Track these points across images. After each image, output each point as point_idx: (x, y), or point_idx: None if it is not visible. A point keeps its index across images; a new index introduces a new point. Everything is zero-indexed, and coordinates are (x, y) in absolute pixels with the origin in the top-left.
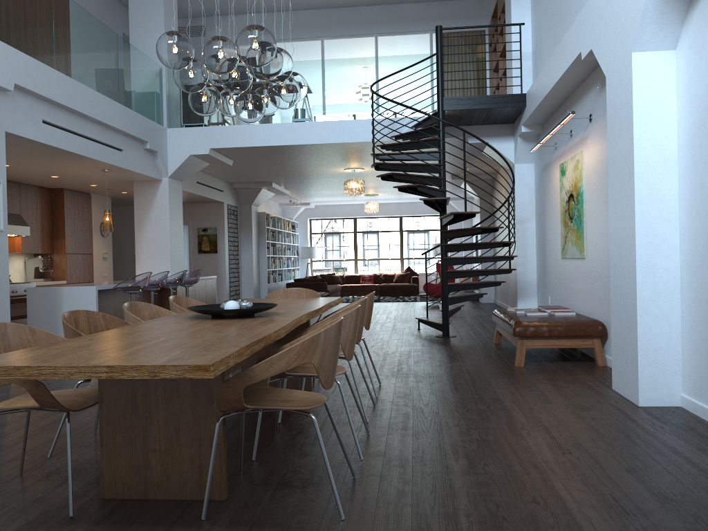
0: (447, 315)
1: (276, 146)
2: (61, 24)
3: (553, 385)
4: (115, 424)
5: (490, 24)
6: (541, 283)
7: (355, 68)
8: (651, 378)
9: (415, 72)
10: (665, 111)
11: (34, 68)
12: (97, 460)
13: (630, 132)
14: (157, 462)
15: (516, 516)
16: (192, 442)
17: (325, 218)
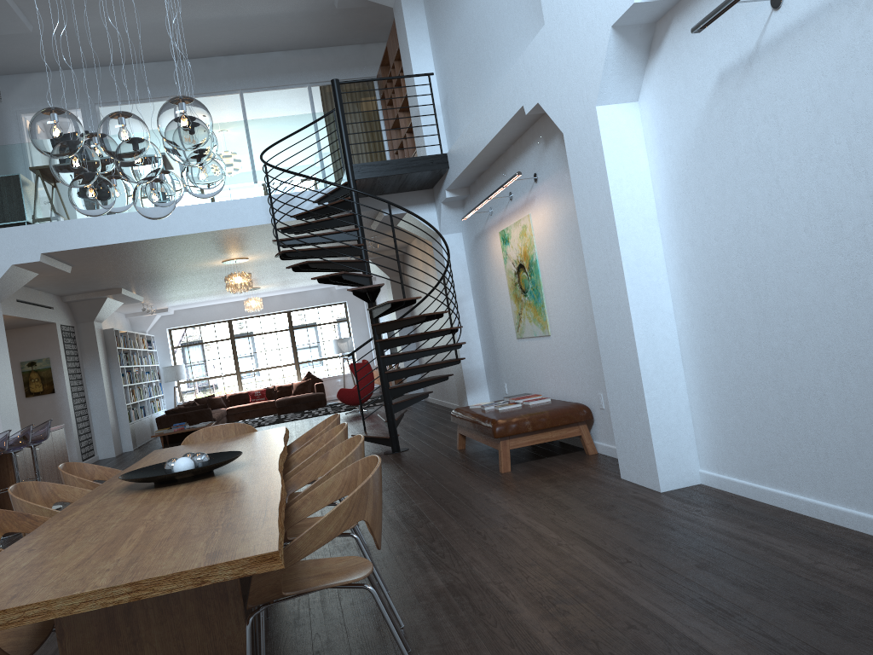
0: (395, 425)
1: (136, 242)
2: None
3: (558, 487)
4: None
5: (379, 73)
6: (492, 369)
7: (230, 134)
8: (668, 459)
9: (309, 135)
10: (638, 167)
11: None
12: None
13: (606, 192)
14: None
15: (624, 649)
16: None
17: (190, 325)
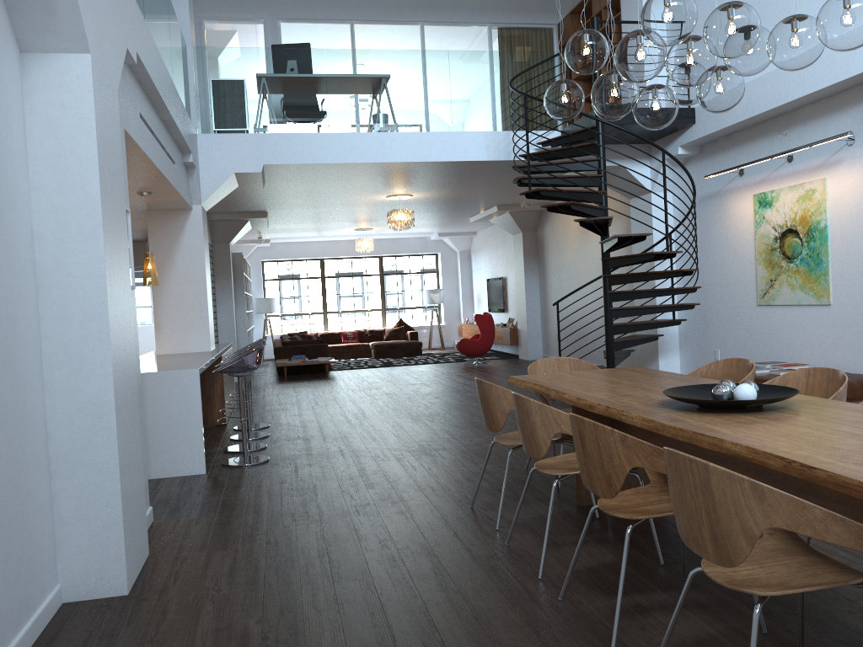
0: None
1: (355, 164)
2: None
3: None
4: None
5: (565, 21)
6: (694, 334)
7: (458, 63)
8: None
9: (540, 74)
10: None
11: (142, 29)
12: (699, 646)
13: None
14: None
15: None
16: None
17: (283, 259)
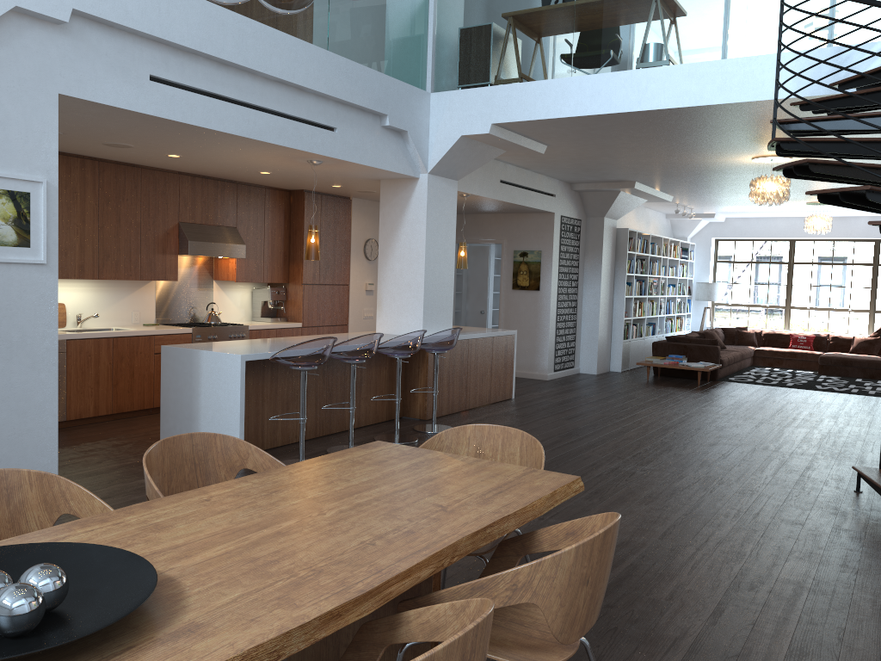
0: None
1: (602, 117)
2: None
3: None
4: None
5: None
6: None
7: None
8: None
9: None
10: None
11: None
12: None
13: None
14: None
15: None
16: None
17: (740, 238)
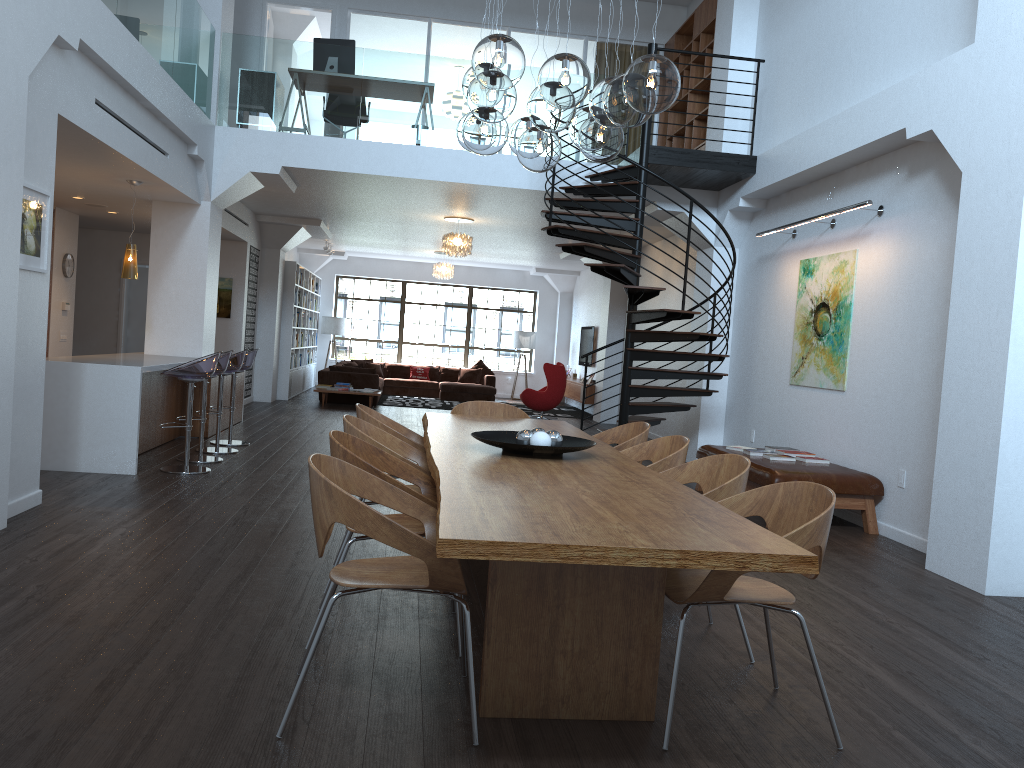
0: None
1: (383, 177)
2: None
3: (850, 560)
4: (510, 613)
5: (671, 42)
6: (737, 411)
7: None
8: (1002, 561)
9: None
10: None
11: (100, 16)
12: (389, 656)
13: (1011, 253)
14: (566, 667)
15: None
16: (618, 642)
17: (361, 276)
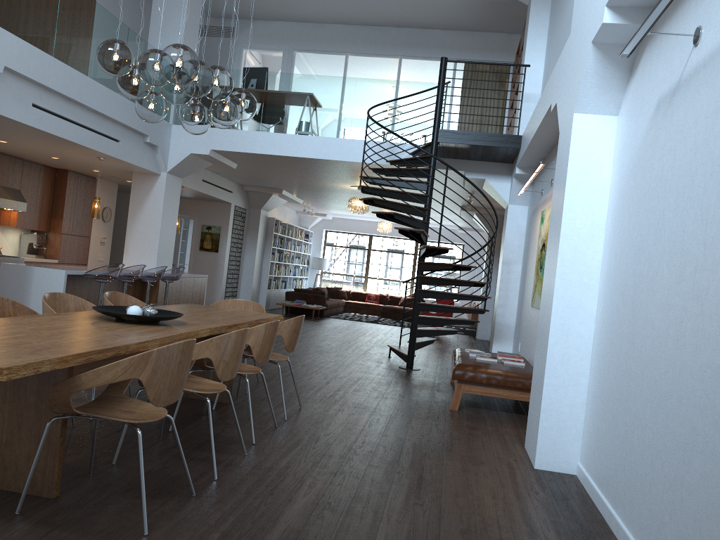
0: (413, 347)
1: (275, 156)
2: (67, 13)
3: (469, 434)
4: None
5: (515, 60)
6: (517, 328)
7: (363, 88)
8: (550, 442)
9: (421, 100)
10: (599, 176)
11: (28, 53)
12: None
13: (563, 192)
14: None
15: None
16: (31, 438)
17: (341, 231)
